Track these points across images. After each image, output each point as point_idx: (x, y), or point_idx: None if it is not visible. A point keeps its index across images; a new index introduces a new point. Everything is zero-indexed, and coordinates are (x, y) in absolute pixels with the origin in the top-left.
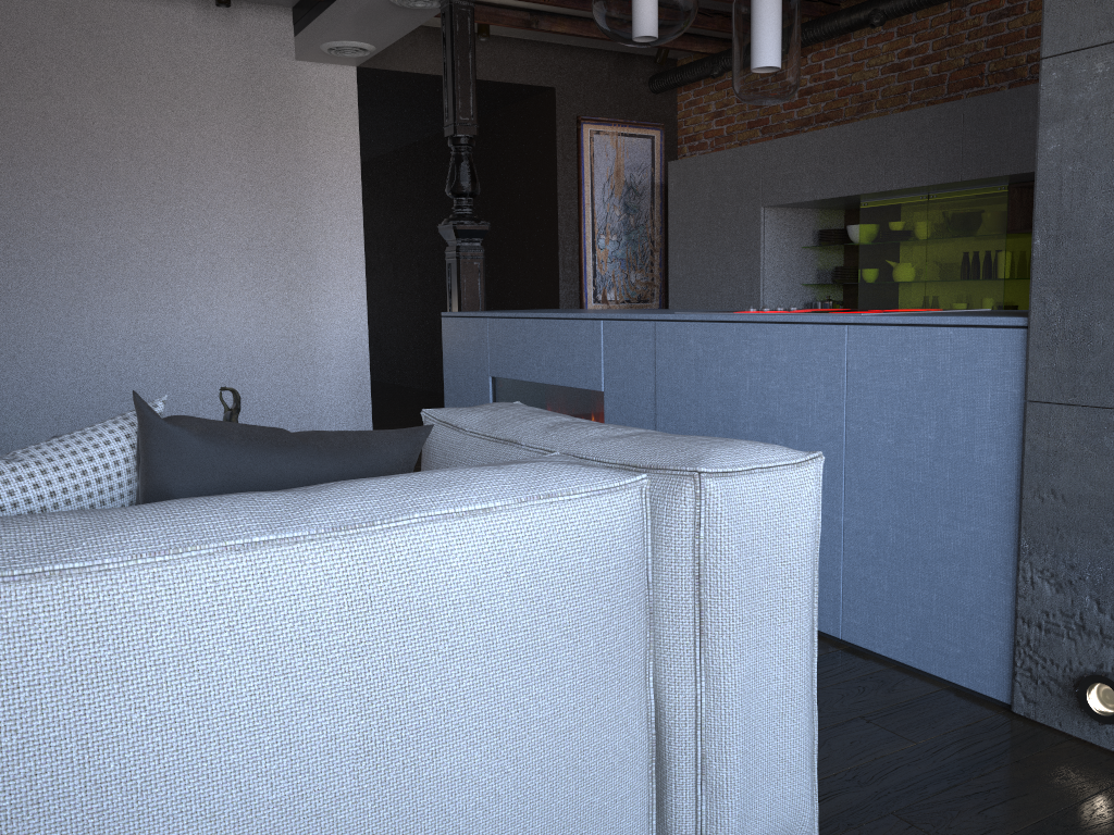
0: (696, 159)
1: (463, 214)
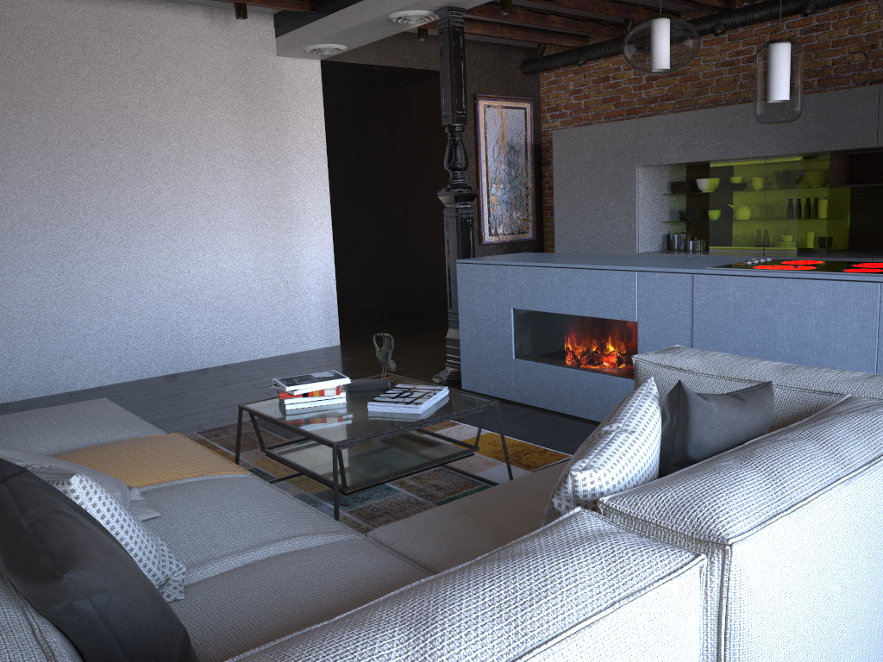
0: (578, 129)
1: (460, 184)
